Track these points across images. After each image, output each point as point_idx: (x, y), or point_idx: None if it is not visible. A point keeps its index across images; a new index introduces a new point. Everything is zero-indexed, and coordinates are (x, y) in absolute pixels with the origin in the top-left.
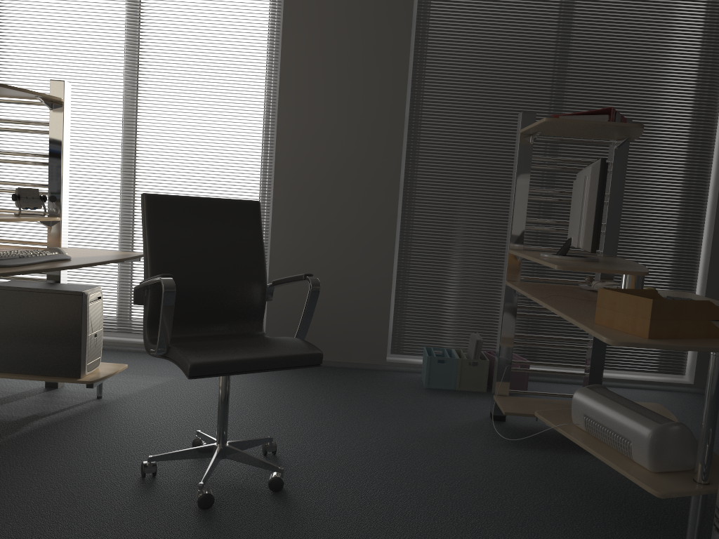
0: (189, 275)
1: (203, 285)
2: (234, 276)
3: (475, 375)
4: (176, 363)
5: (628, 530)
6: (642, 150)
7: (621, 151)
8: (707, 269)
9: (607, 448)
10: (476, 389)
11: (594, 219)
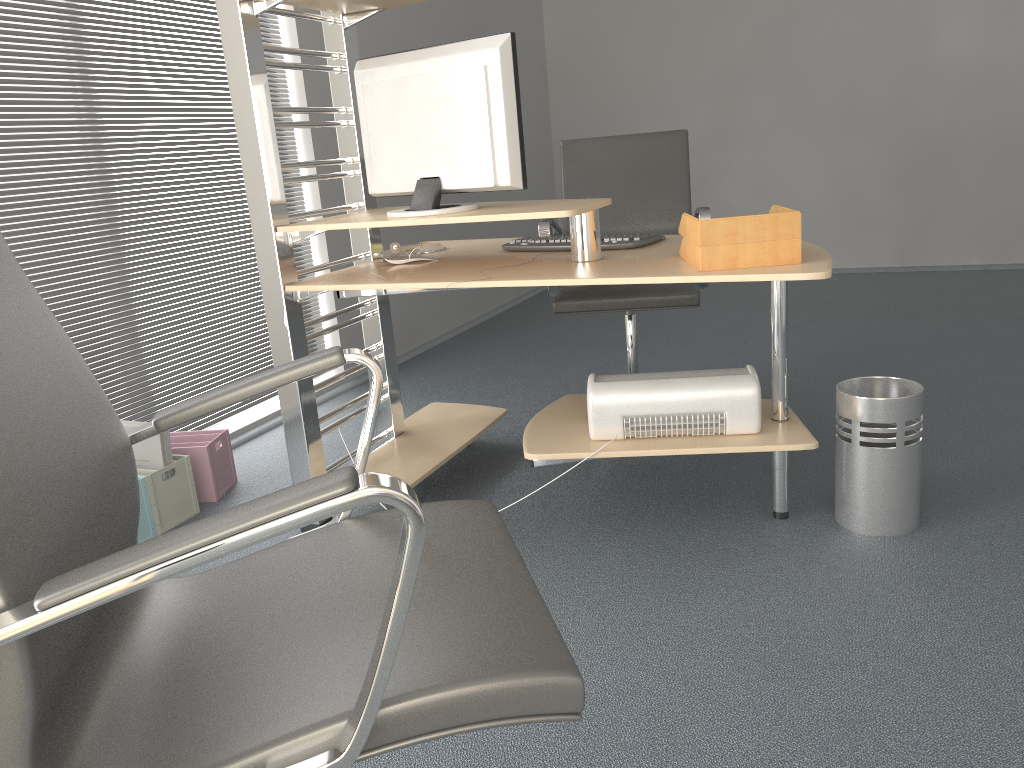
0: (47, 500)
1: (80, 515)
2: (94, 448)
3: (178, 493)
4: (457, 728)
5: (700, 526)
6: (212, 43)
7: (350, 34)
8: (320, 217)
9: (680, 440)
10: (186, 515)
11: (519, 134)
